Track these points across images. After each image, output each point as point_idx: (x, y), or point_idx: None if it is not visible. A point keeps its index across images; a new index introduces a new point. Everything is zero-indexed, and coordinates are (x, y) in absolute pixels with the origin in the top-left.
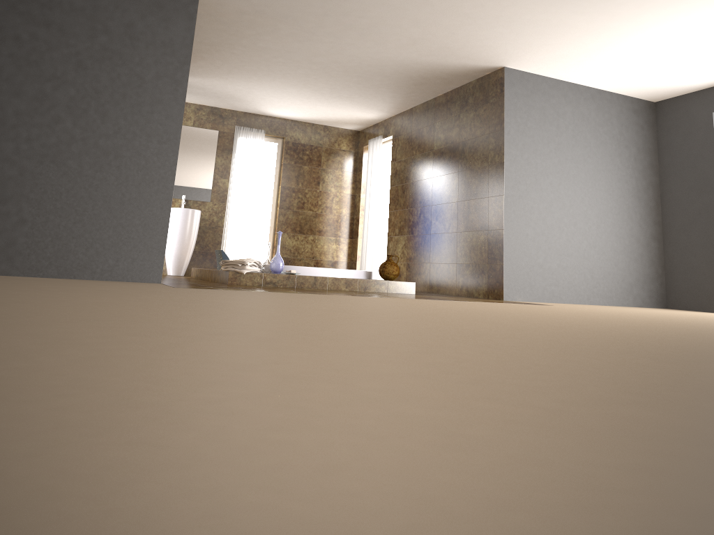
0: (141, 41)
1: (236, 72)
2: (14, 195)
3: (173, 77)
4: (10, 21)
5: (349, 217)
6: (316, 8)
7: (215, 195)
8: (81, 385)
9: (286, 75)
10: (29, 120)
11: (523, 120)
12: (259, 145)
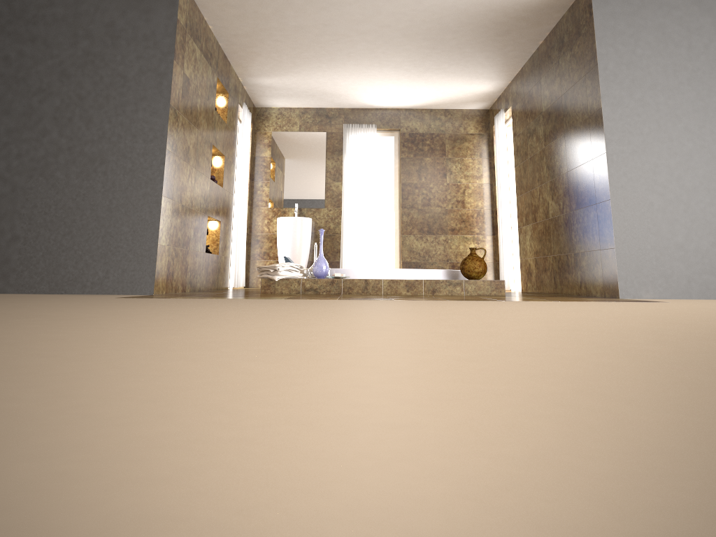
0: (123, 38)
1: (300, 62)
2: (8, 212)
3: (156, 70)
4: None
5: (487, 210)
6: None
7: (329, 200)
8: None
9: (350, 55)
10: (19, 136)
11: (628, 47)
12: (370, 142)
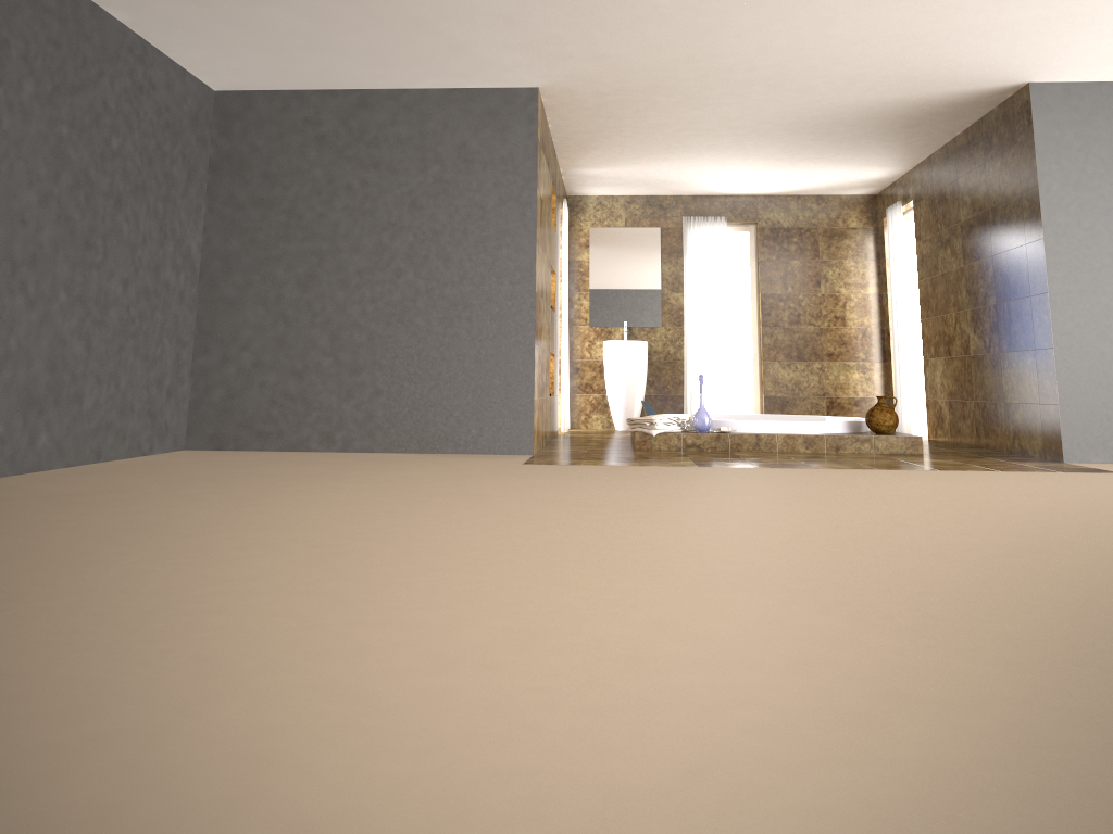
0: (477, 162)
1: (644, 154)
2: (367, 363)
3: (518, 199)
4: (340, 170)
5: (876, 330)
6: (685, 71)
7: (667, 317)
8: (79, 593)
9: (711, 147)
10: (371, 277)
11: (1076, 164)
12: (719, 240)
